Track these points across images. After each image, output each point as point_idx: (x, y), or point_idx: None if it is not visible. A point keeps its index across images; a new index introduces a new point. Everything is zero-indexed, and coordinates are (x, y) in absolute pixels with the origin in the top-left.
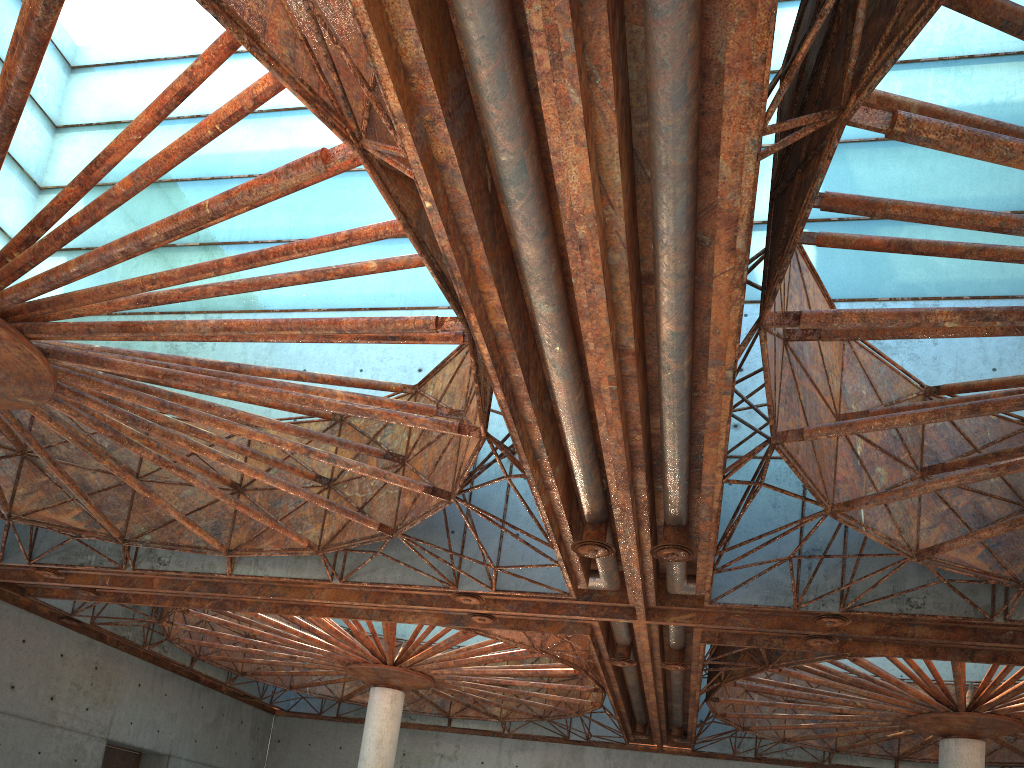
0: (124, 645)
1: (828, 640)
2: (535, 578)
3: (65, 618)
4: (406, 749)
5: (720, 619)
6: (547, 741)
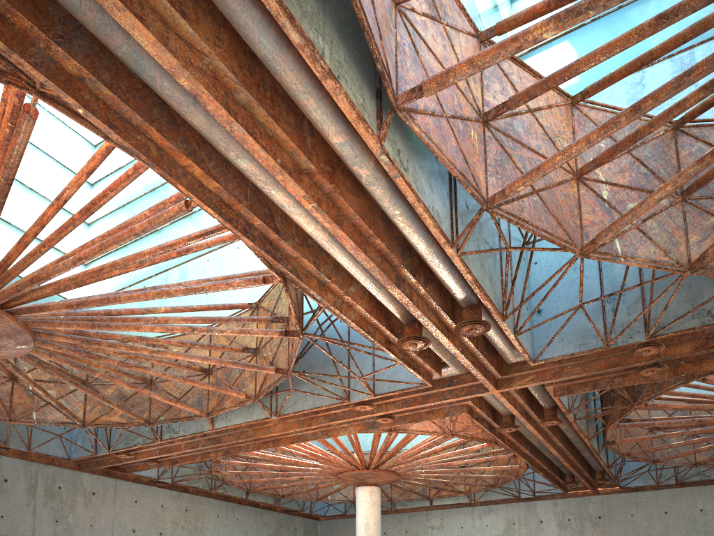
0: (202, 492)
1: (657, 367)
2: (401, 379)
3: (156, 482)
4: (407, 527)
5: (556, 374)
6: (506, 503)
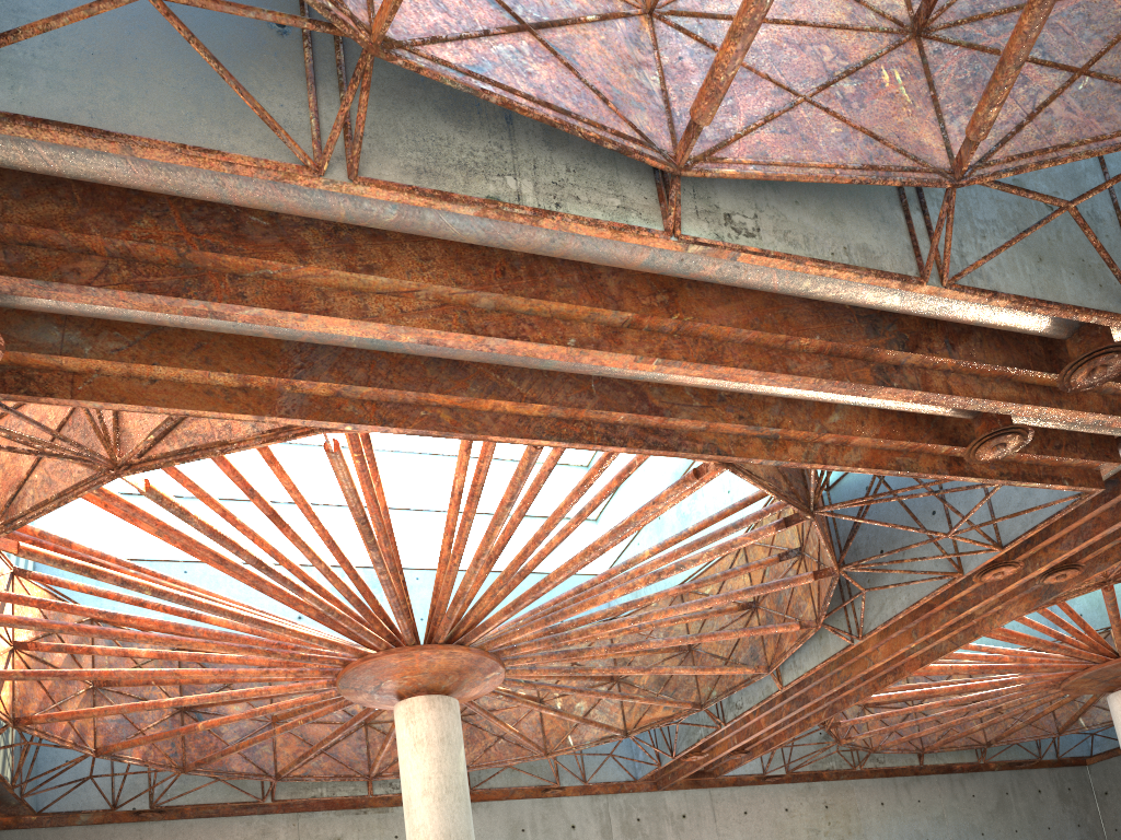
0: (845, 773)
1: None
2: (1040, 501)
3: (765, 778)
4: None
5: None
6: None
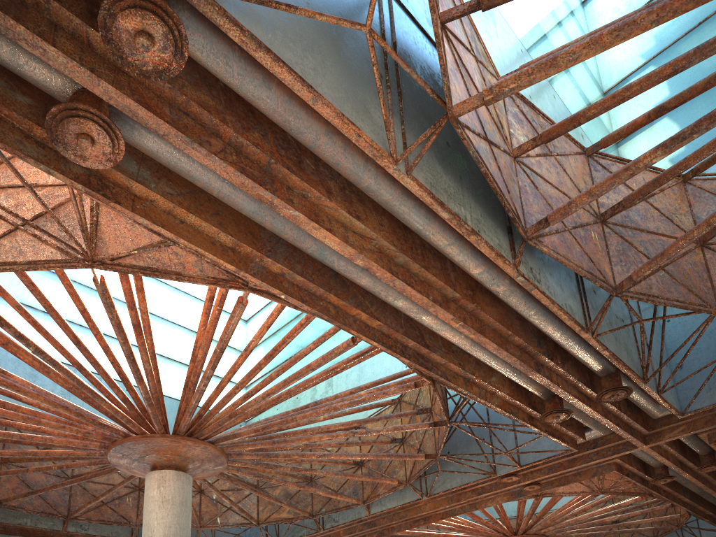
0: None
1: None
2: (544, 448)
3: None
4: None
5: (708, 421)
6: None
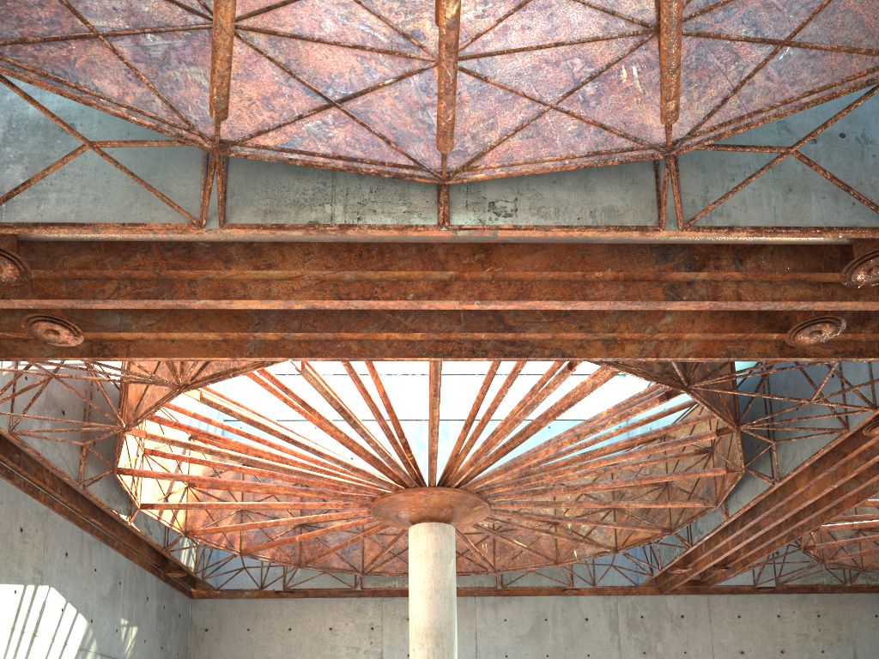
0: (840, 588)
1: None
2: None
3: (758, 589)
4: None
5: None
6: None
